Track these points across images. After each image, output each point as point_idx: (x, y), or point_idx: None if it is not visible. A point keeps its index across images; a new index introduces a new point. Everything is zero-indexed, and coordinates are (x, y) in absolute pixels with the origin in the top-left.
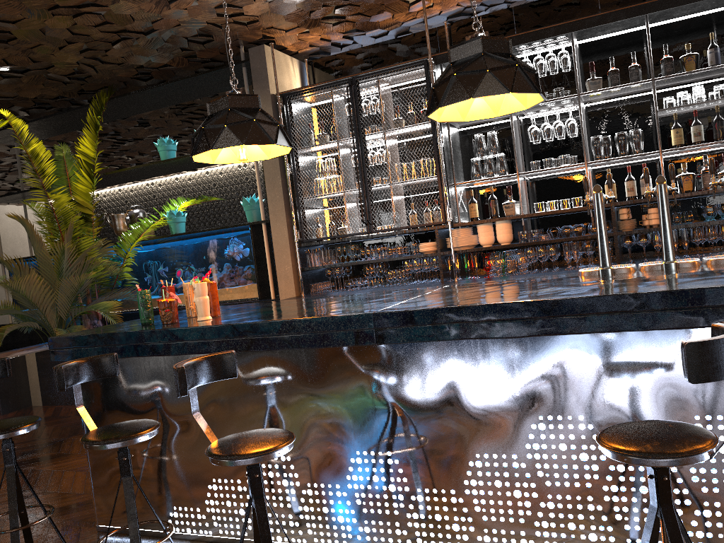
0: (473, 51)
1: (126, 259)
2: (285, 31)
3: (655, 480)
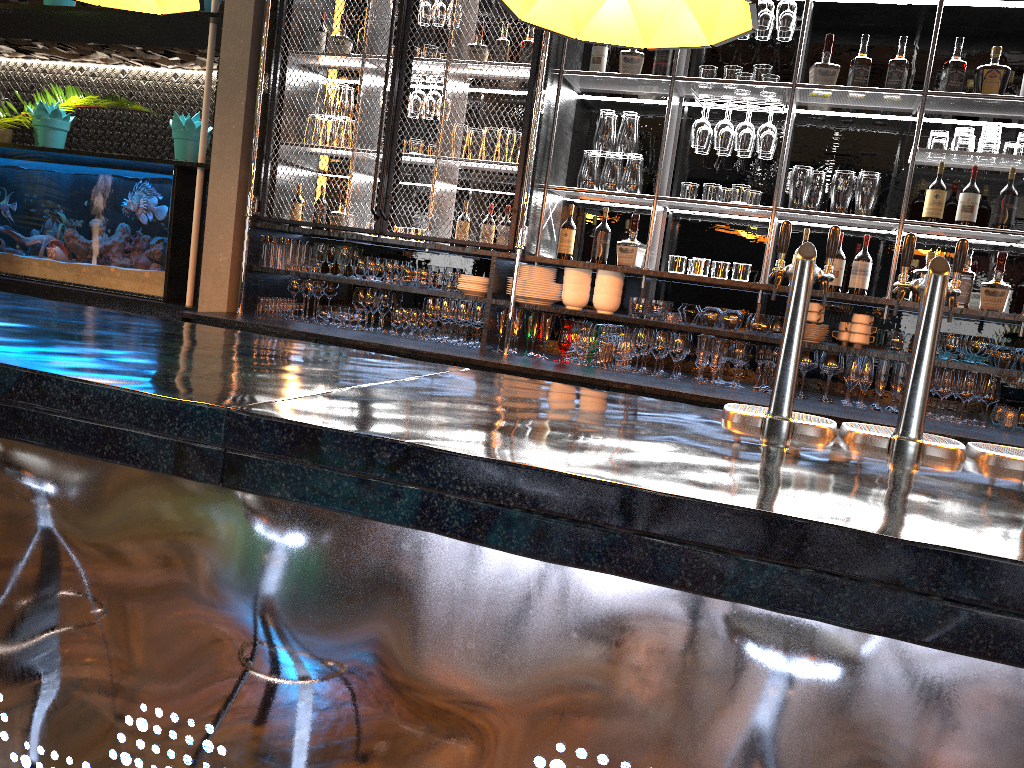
0: None
1: None
2: None
3: None
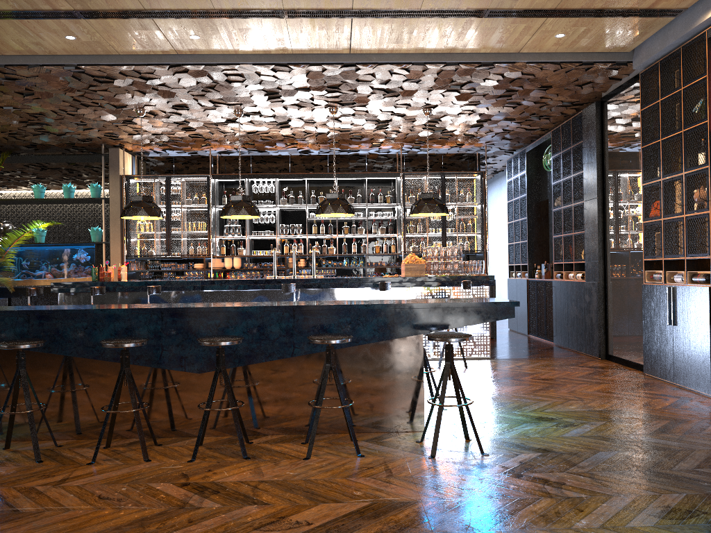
0: (238, 199)
1: (1, 254)
2: (133, 144)
3: None
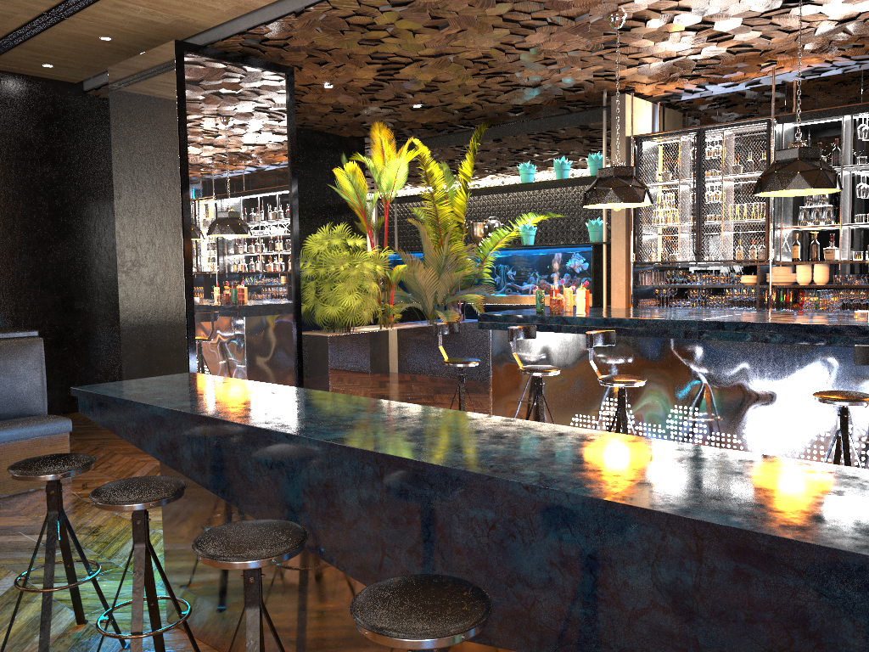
0: (791, 156)
1: (482, 261)
2: (646, 84)
3: (840, 416)
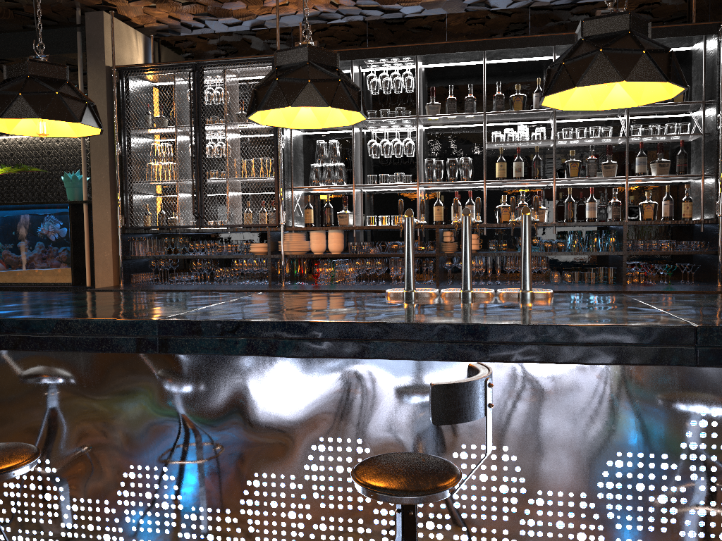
0: (299, 59)
1: None
2: (129, 1)
3: (402, 514)
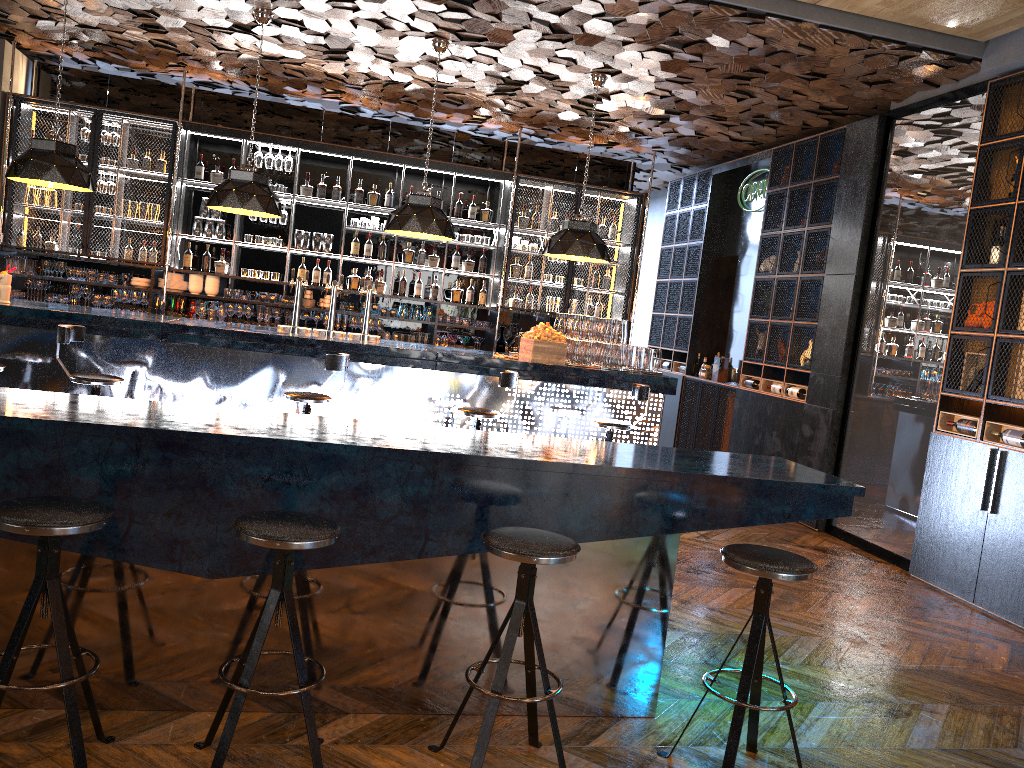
0: (246, 178)
1: None
2: (35, 38)
3: (305, 412)
